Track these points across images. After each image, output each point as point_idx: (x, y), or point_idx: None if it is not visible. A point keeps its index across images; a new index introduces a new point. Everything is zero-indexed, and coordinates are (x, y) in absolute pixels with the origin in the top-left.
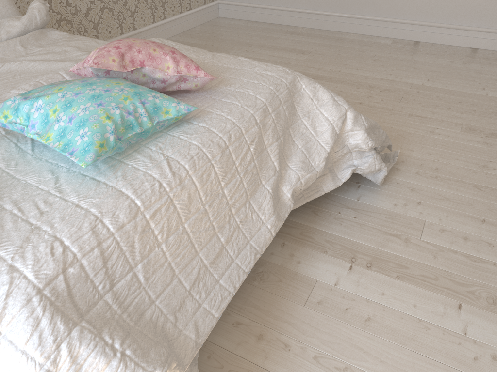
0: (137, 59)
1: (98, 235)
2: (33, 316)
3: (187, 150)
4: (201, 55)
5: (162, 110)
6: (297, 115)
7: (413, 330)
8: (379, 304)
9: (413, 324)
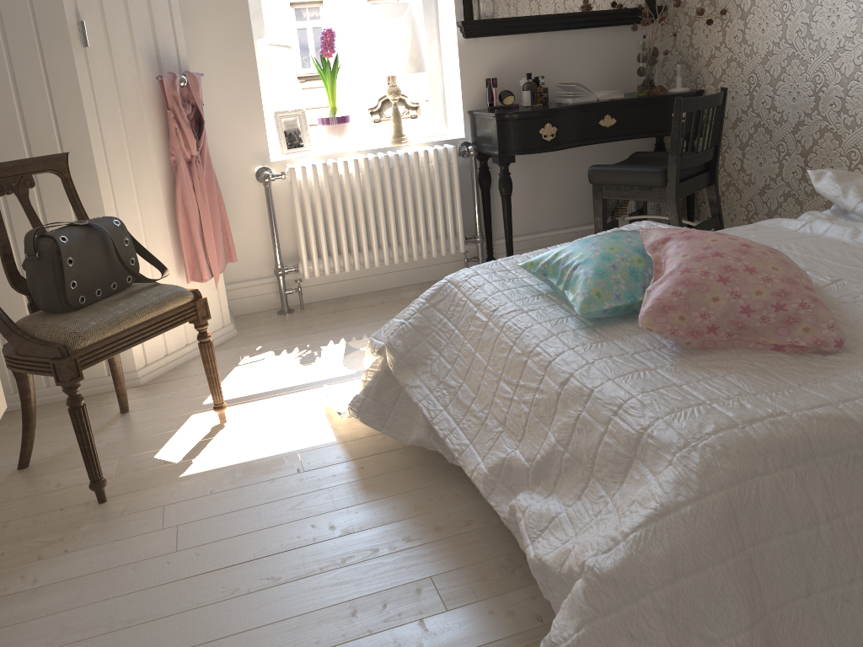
0: (667, 251)
1: (468, 290)
2: (438, 283)
3: (525, 321)
4: (862, 373)
5: (574, 287)
6: (615, 488)
7: (297, 638)
8: (352, 638)
9: (300, 645)
